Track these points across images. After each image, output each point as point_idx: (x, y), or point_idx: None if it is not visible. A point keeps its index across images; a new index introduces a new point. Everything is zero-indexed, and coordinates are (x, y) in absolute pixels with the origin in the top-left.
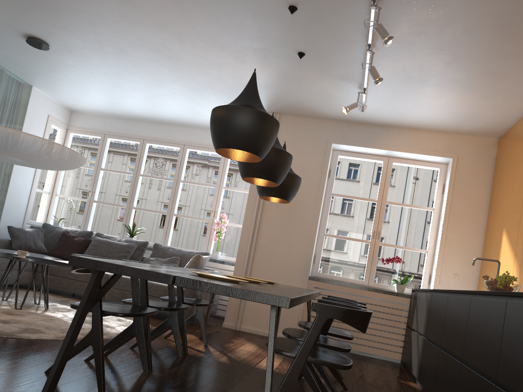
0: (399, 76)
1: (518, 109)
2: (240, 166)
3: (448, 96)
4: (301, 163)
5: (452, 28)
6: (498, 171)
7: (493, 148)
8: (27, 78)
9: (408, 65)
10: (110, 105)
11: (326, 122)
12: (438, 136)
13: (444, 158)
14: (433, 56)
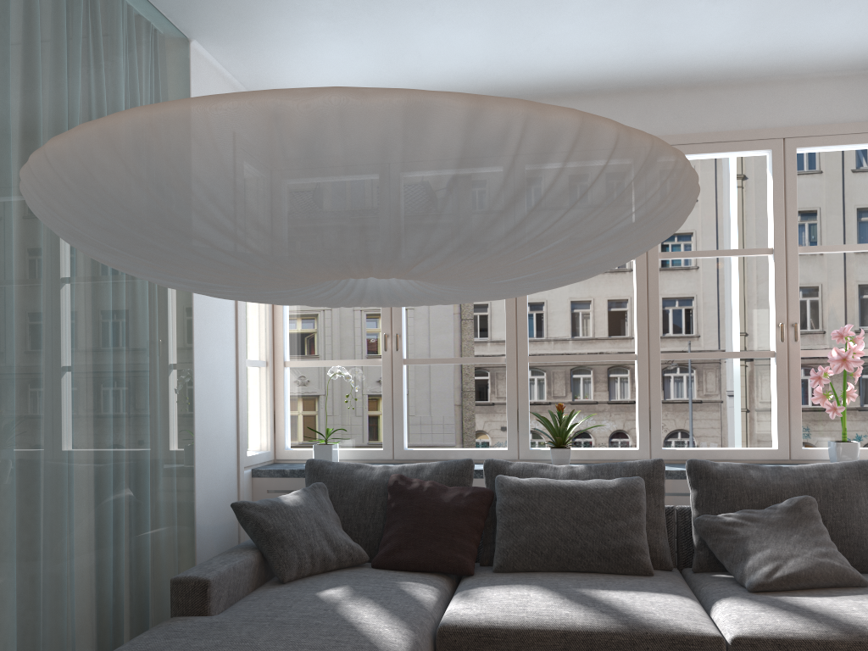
0: None
1: None
2: None
3: None
4: None
5: None
6: None
7: None
8: (185, 8)
9: None
10: (426, 63)
11: None
12: None
13: None
14: None
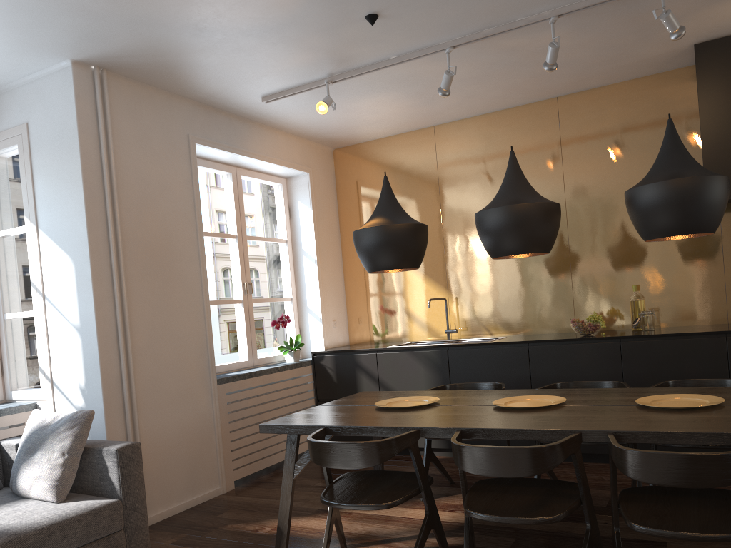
0: (400, 76)
1: (410, 128)
2: (532, 236)
3: (392, 105)
4: (160, 178)
5: (534, 56)
6: (353, 191)
7: (331, 161)
8: None
9: (435, 70)
10: None
11: (178, 102)
12: (293, 141)
13: (300, 172)
14: (470, 70)
